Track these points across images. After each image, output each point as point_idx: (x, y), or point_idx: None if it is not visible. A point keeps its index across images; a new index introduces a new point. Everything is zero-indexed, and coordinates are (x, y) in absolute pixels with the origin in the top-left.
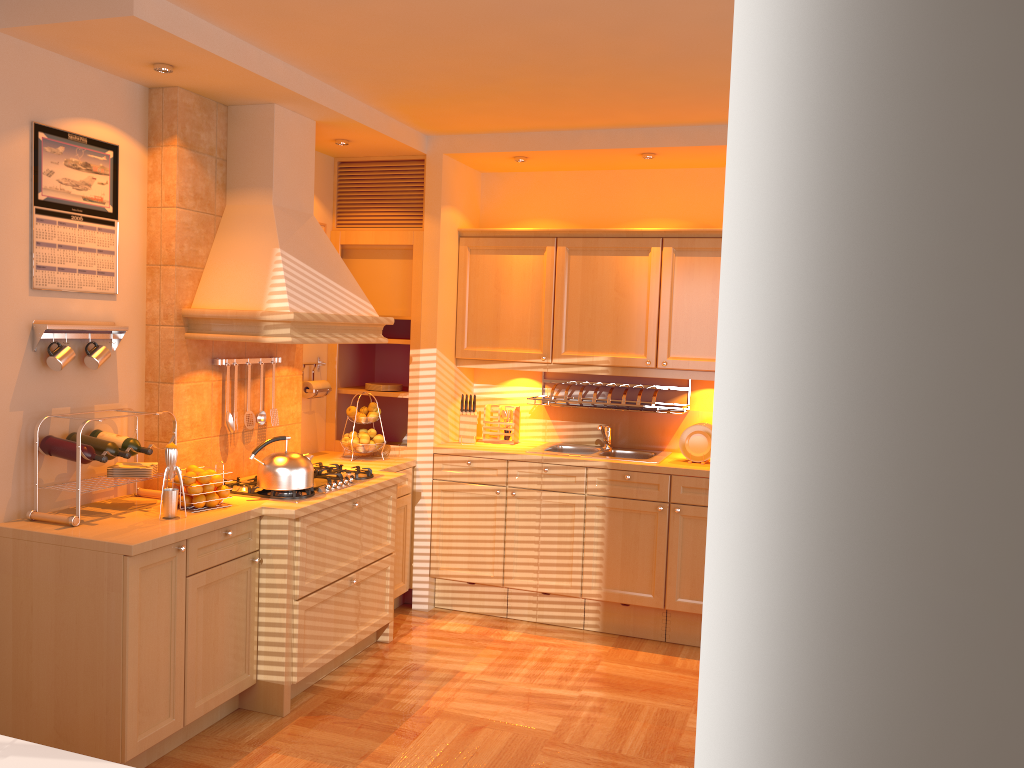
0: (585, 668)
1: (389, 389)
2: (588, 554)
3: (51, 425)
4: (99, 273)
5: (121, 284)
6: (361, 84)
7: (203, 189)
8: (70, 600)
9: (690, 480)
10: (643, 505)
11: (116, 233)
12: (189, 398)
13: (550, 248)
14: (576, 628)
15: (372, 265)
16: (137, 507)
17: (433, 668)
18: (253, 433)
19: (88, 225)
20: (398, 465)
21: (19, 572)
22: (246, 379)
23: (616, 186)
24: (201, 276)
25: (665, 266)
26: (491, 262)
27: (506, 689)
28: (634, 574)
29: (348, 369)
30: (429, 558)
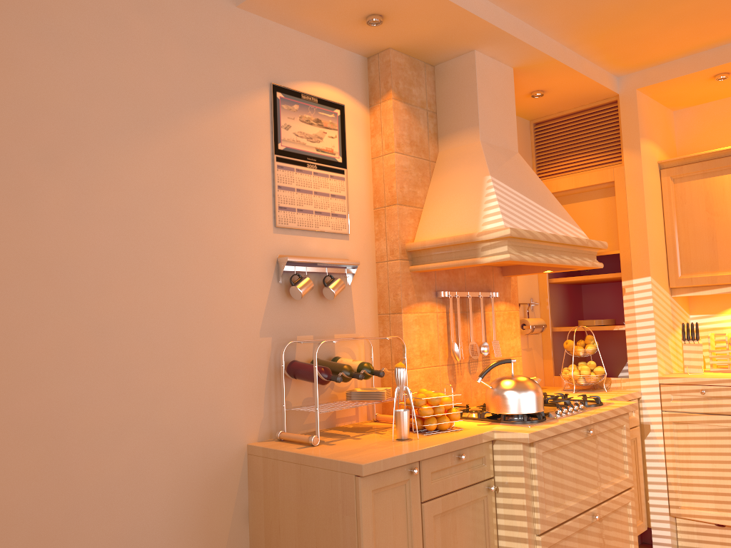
0: None
1: (603, 323)
2: None
3: (296, 351)
4: (333, 215)
5: (352, 225)
6: (555, 10)
7: (417, 137)
8: (310, 522)
9: None
10: None
11: (346, 180)
12: (417, 328)
13: None
14: None
15: (574, 208)
16: (374, 430)
17: None
18: (478, 364)
19: (321, 172)
20: (623, 395)
21: (268, 491)
22: (467, 312)
23: None
24: (420, 215)
25: None
26: (698, 187)
27: None
28: None
29: (559, 310)
30: (667, 495)
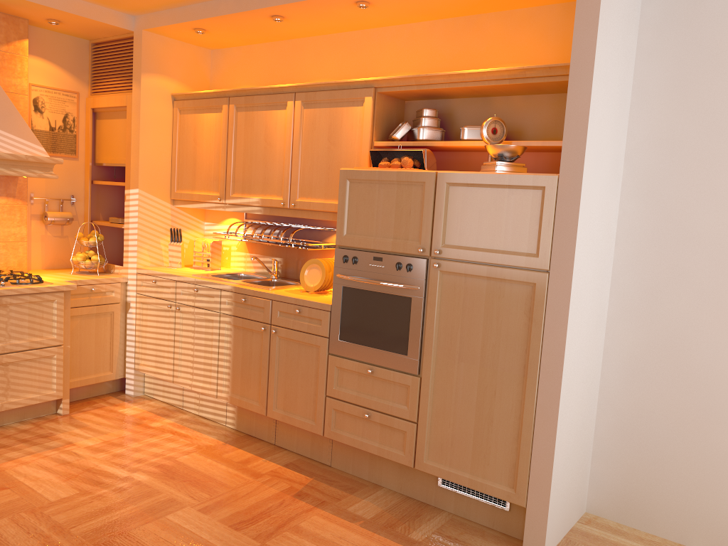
0: (171, 456)
1: (121, 222)
2: (220, 363)
3: None
4: None
5: None
6: None
7: None
8: None
9: (283, 306)
10: (254, 325)
11: None
12: None
13: (225, 106)
14: (222, 424)
15: (111, 124)
16: None
17: (58, 438)
18: None
19: None
20: (98, 279)
21: None
22: None
23: (293, 53)
24: None
25: (296, 118)
26: (192, 120)
27: (80, 462)
28: (249, 383)
29: (114, 207)
30: (134, 355)
